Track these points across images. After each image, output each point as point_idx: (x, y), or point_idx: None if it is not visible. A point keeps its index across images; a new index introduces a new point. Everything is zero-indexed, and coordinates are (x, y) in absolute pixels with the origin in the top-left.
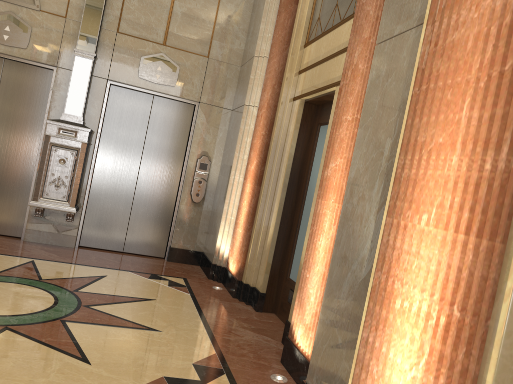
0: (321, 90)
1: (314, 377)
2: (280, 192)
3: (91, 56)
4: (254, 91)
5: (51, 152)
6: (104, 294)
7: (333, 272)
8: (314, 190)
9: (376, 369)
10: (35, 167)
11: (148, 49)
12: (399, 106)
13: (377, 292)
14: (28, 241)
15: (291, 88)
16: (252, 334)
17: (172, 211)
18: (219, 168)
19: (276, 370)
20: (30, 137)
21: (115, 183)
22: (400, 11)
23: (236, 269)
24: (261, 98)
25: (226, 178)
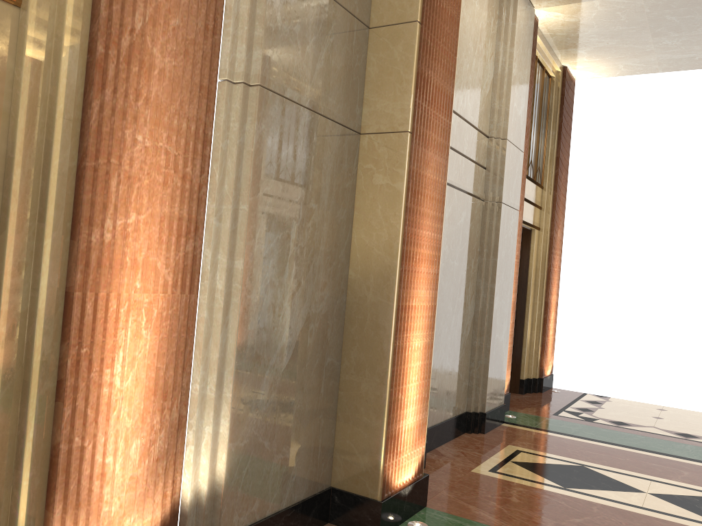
0: None
1: (236, 516)
2: None
3: None
4: None
5: None
6: None
7: (242, 384)
8: None
9: (399, 394)
10: None
11: None
12: (300, 188)
13: (399, 352)
14: None
15: None
16: None
17: None
18: None
19: None
20: None
21: None
22: (289, 70)
23: None
24: None
25: None
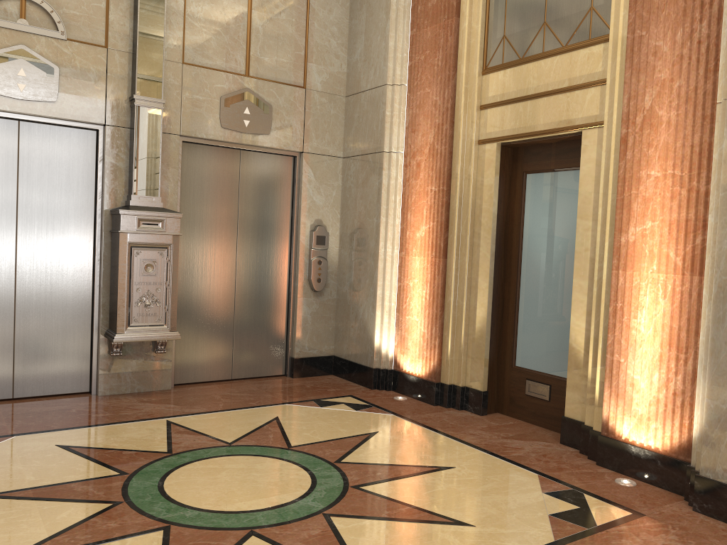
0: (549, 134)
1: (719, 467)
2: (487, 263)
3: (159, 104)
4: (394, 132)
5: (132, 257)
6: (323, 441)
7: (719, 352)
8: (538, 255)
9: None
10: (96, 283)
11: (227, 84)
12: None
13: None
14: (106, 394)
15: (474, 129)
16: (525, 443)
17: (286, 308)
18: (337, 239)
19: (609, 475)
20: (78, 239)
21: (208, 284)
22: None
23: (425, 369)
24: (408, 141)
25: (366, 252)
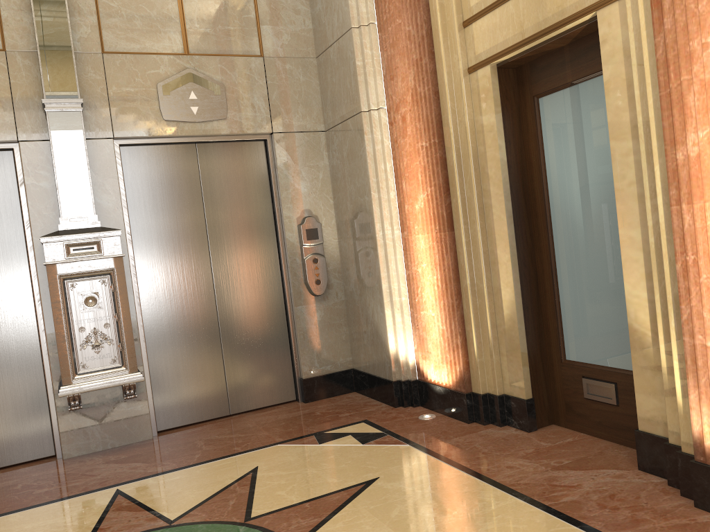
0: (552, 31)
1: None
2: (505, 227)
3: (76, 105)
4: (370, 84)
5: (67, 292)
6: (297, 503)
7: None
8: (571, 205)
9: None
10: (40, 327)
11: (163, 68)
12: None
13: None
14: (72, 456)
15: (460, 54)
16: (586, 475)
17: (284, 321)
18: (334, 229)
19: None
20: (11, 279)
21: (181, 308)
22: None
23: (451, 377)
24: (389, 92)
25: (364, 239)
